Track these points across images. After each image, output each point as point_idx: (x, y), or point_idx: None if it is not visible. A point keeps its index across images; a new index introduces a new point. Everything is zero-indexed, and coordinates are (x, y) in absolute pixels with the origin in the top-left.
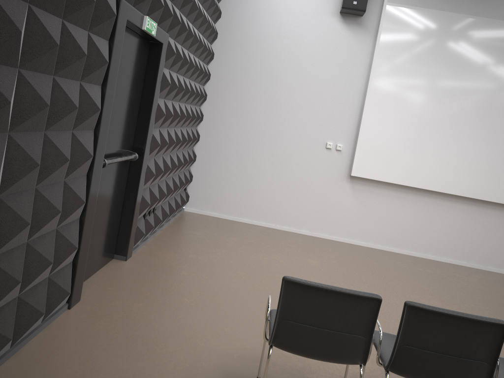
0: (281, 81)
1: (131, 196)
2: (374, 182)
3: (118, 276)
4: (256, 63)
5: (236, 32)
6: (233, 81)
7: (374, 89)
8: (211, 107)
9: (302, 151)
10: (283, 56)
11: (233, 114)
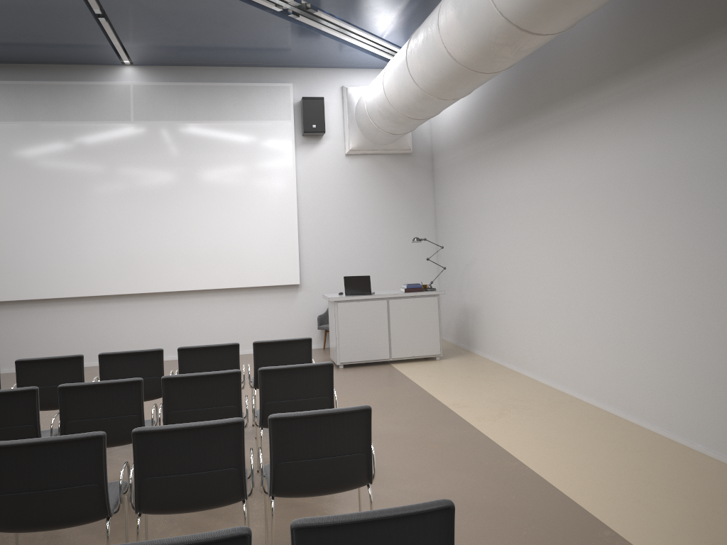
0: None
1: None
2: None
3: None
4: None
5: None
6: None
7: None
8: None
9: None
10: None
11: None
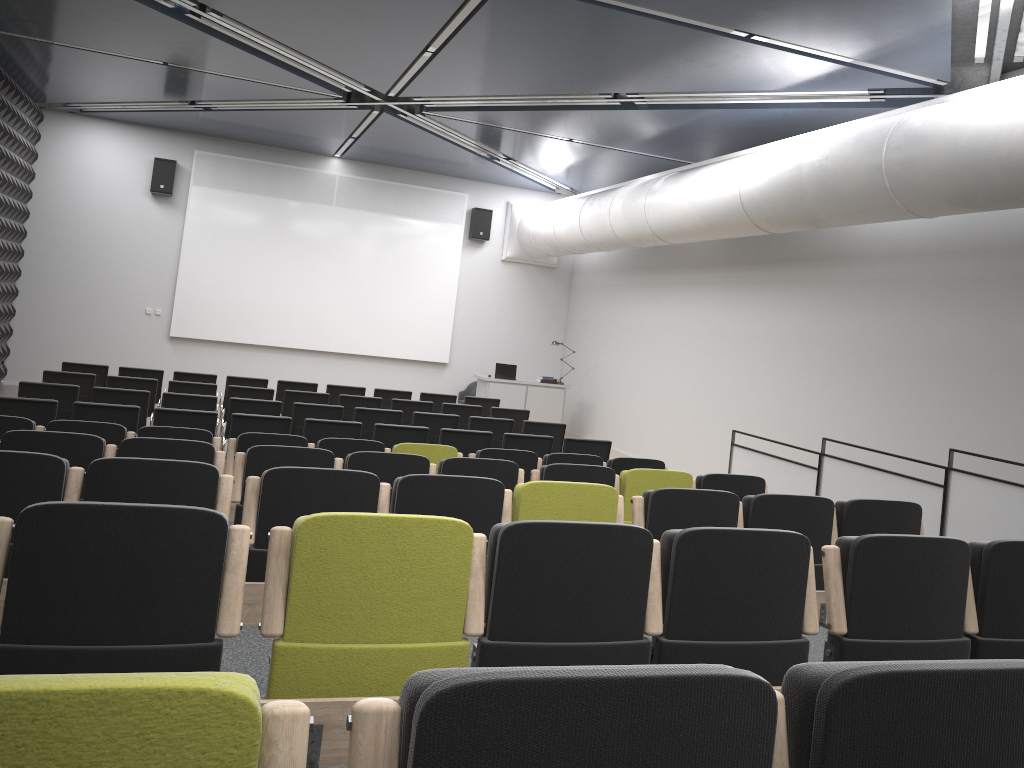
0: (98, 255)
1: None
2: (193, 341)
3: None
4: (72, 240)
5: (50, 211)
6: (49, 257)
7: (186, 259)
8: (27, 282)
9: (123, 318)
10: (99, 233)
11: (51, 288)
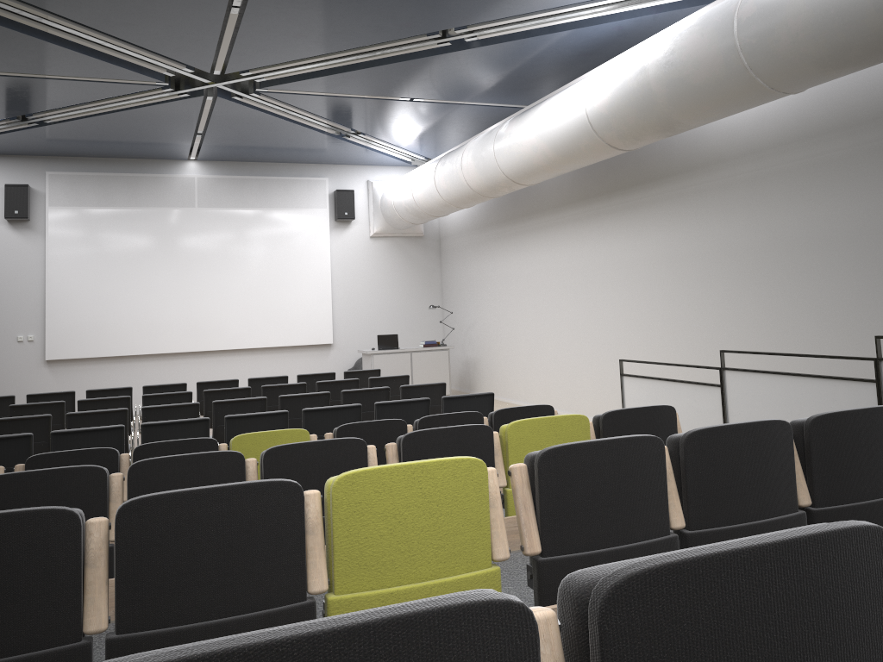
0: None
1: None
2: (71, 361)
3: None
4: None
5: None
6: None
7: (52, 281)
8: None
9: None
10: None
11: None
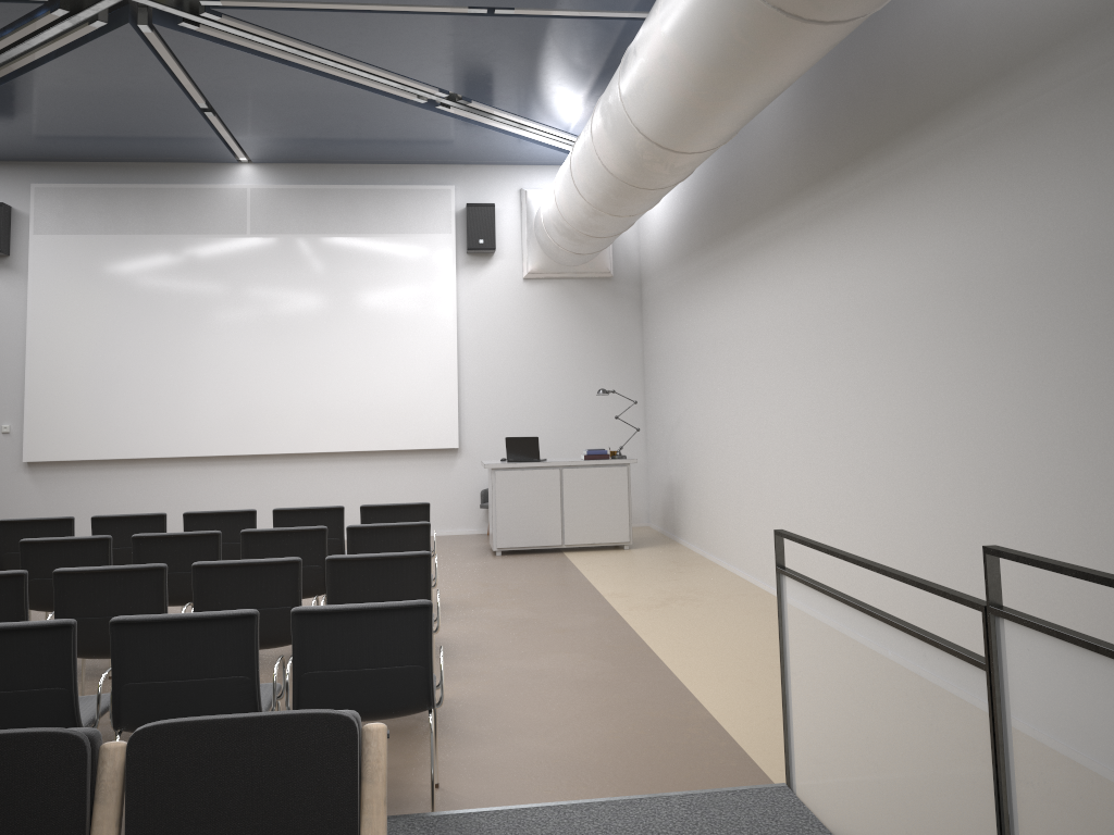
0: None
1: None
2: (62, 465)
3: None
4: None
5: None
6: None
7: (36, 345)
8: None
9: None
10: None
11: None
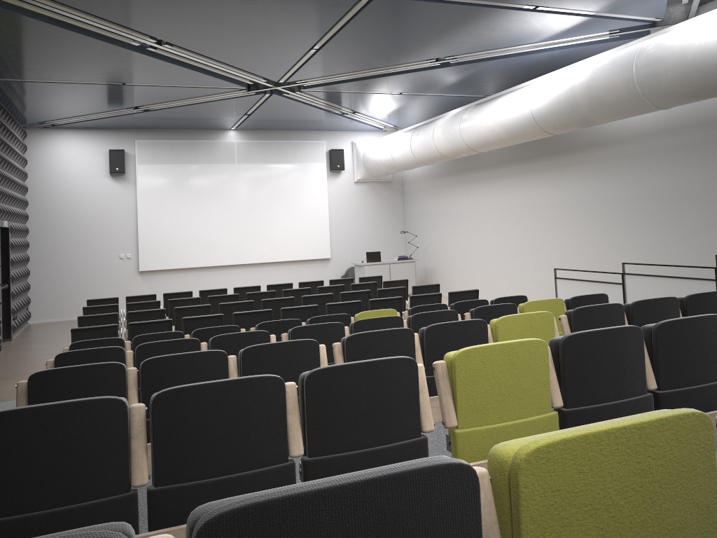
0: (81, 223)
1: (7, 307)
2: (155, 272)
3: (12, 343)
4: (61, 216)
5: (42, 198)
6: (46, 230)
7: (142, 216)
8: (34, 250)
9: (105, 264)
10: (78, 208)
11: (51, 252)
